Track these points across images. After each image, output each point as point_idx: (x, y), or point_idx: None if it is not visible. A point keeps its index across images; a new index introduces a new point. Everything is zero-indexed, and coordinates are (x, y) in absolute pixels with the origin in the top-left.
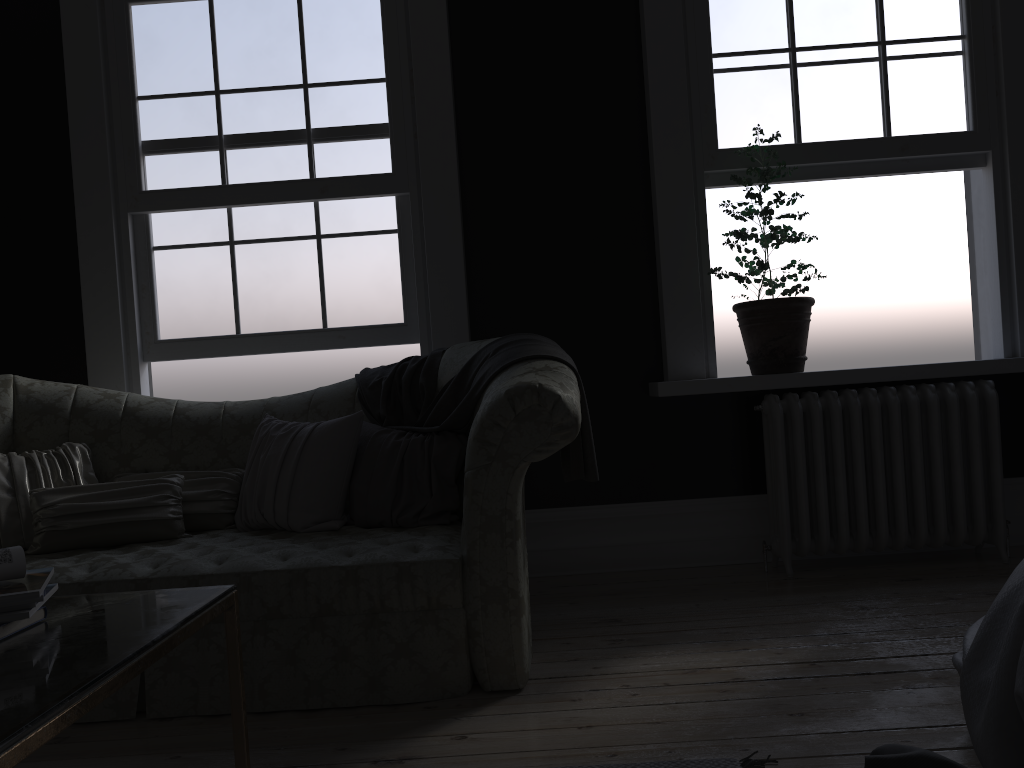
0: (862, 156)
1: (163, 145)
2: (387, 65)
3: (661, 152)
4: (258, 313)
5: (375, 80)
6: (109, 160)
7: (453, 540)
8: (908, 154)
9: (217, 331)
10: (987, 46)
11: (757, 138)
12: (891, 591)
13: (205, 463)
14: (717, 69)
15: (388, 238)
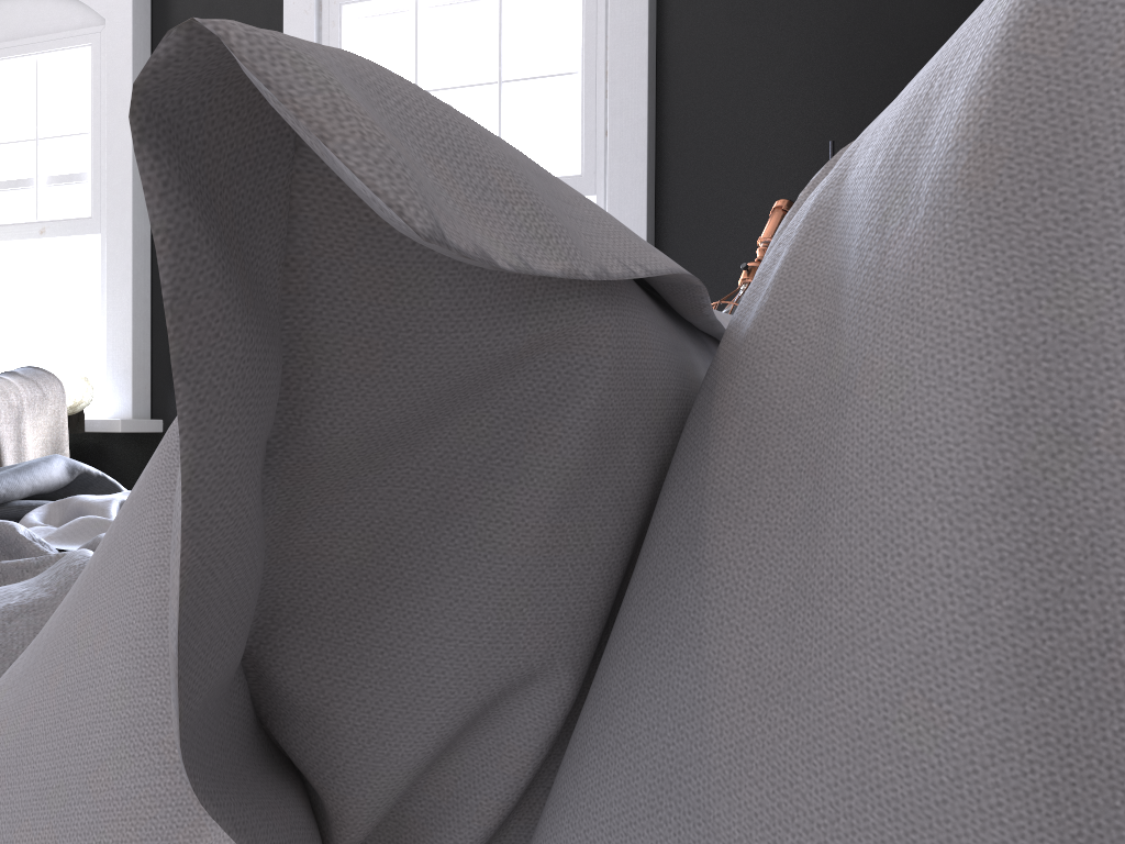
0: None
1: None
2: (92, 120)
3: None
4: (3, 336)
5: (85, 133)
6: None
7: None
8: None
9: None
10: (599, 82)
11: None
12: None
13: None
14: None
15: (94, 274)
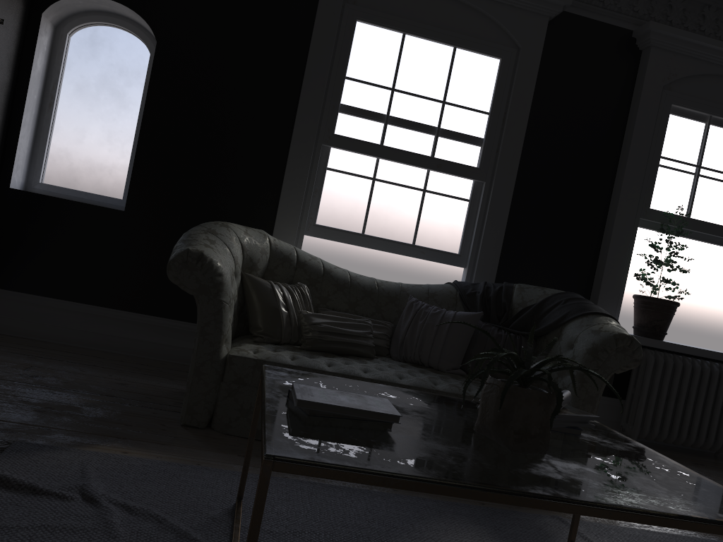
0: (717, 234)
1: (352, 110)
2: (493, 106)
3: (623, 201)
4: (377, 224)
5: (483, 112)
6: (321, 110)
7: None
8: None
9: (351, 228)
10: None
11: (669, 208)
12: (697, 469)
13: (368, 313)
14: (660, 165)
15: (462, 203)
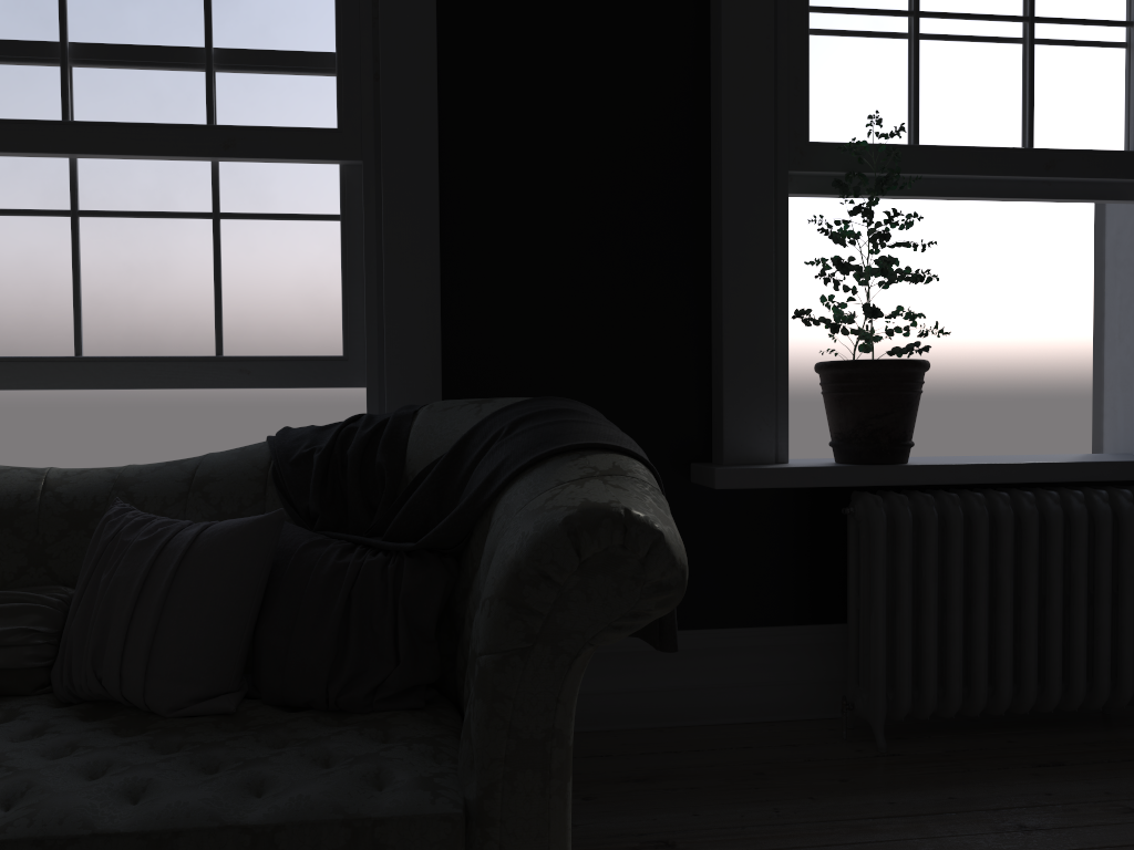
0: (996, 171)
1: None
2: None
3: (733, 138)
4: (113, 326)
5: None
6: None
7: (440, 754)
8: (1054, 174)
9: (44, 349)
10: None
11: (861, 132)
12: (1039, 789)
13: (5, 574)
14: (814, 29)
15: (325, 227)
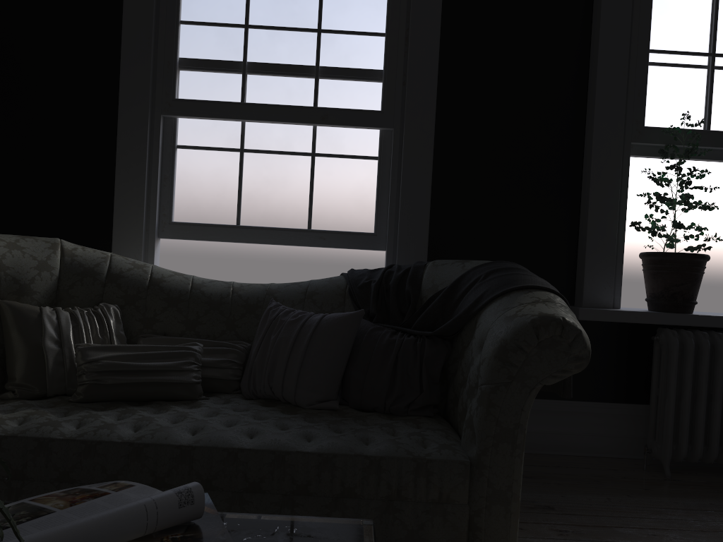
0: None
1: (196, 63)
2: (388, 23)
3: (600, 123)
4: (256, 210)
5: (376, 34)
6: (151, 70)
7: (449, 436)
8: None
9: (221, 220)
10: None
11: (675, 121)
12: None
13: (215, 333)
14: (651, 62)
15: (369, 163)
